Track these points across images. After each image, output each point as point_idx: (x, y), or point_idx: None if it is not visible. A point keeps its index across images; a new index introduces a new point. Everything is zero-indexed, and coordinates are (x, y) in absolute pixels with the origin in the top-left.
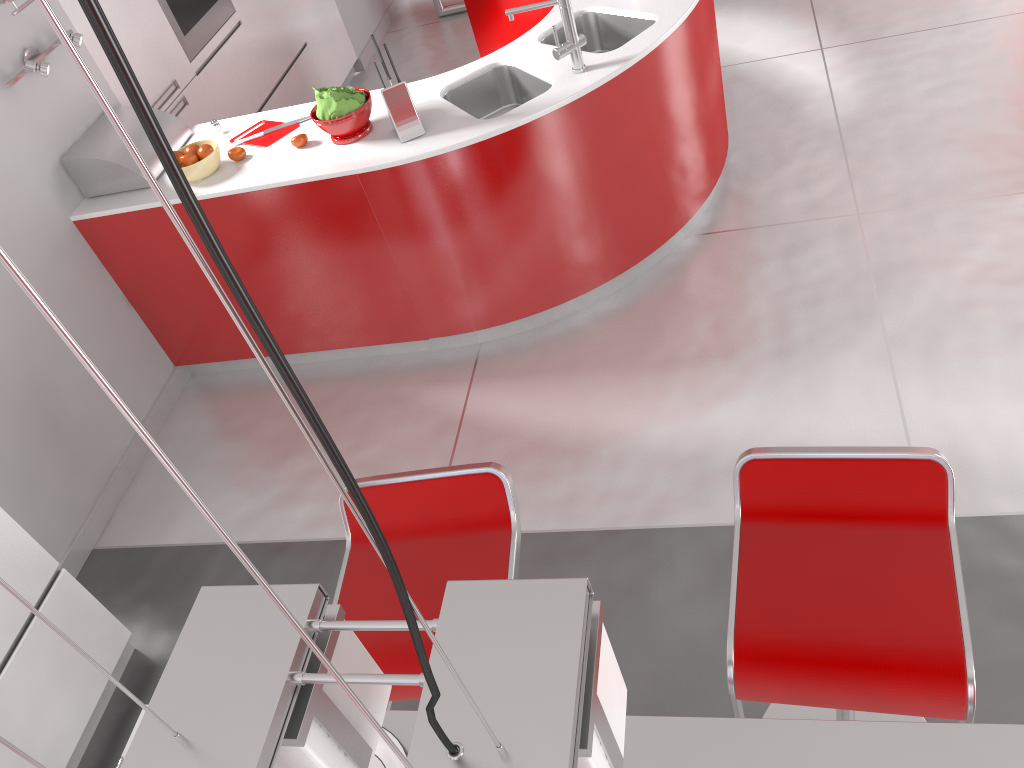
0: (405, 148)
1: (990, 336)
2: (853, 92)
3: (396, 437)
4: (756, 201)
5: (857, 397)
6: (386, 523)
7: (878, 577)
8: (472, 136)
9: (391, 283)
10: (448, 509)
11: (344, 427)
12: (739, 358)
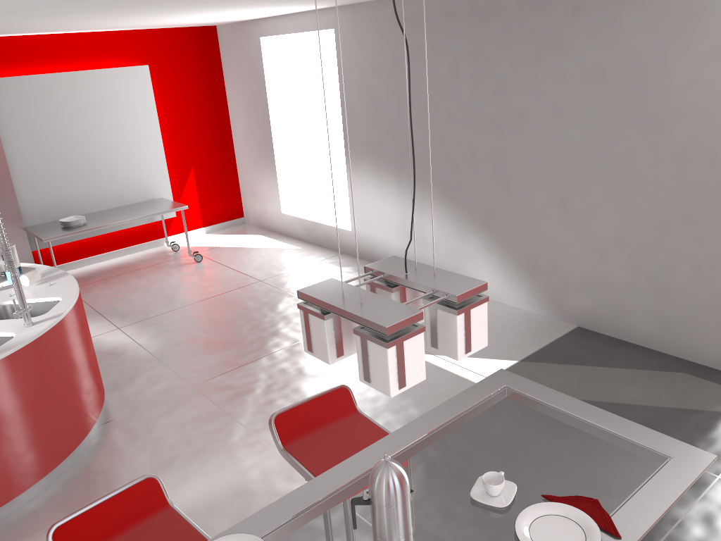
0: None
1: None
2: (151, 341)
3: None
4: (131, 397)
5: (250, 453)
6: None
7: (350, 435)
8: None
9: None
10: (128, 512)
11: None
12: (176, 464)
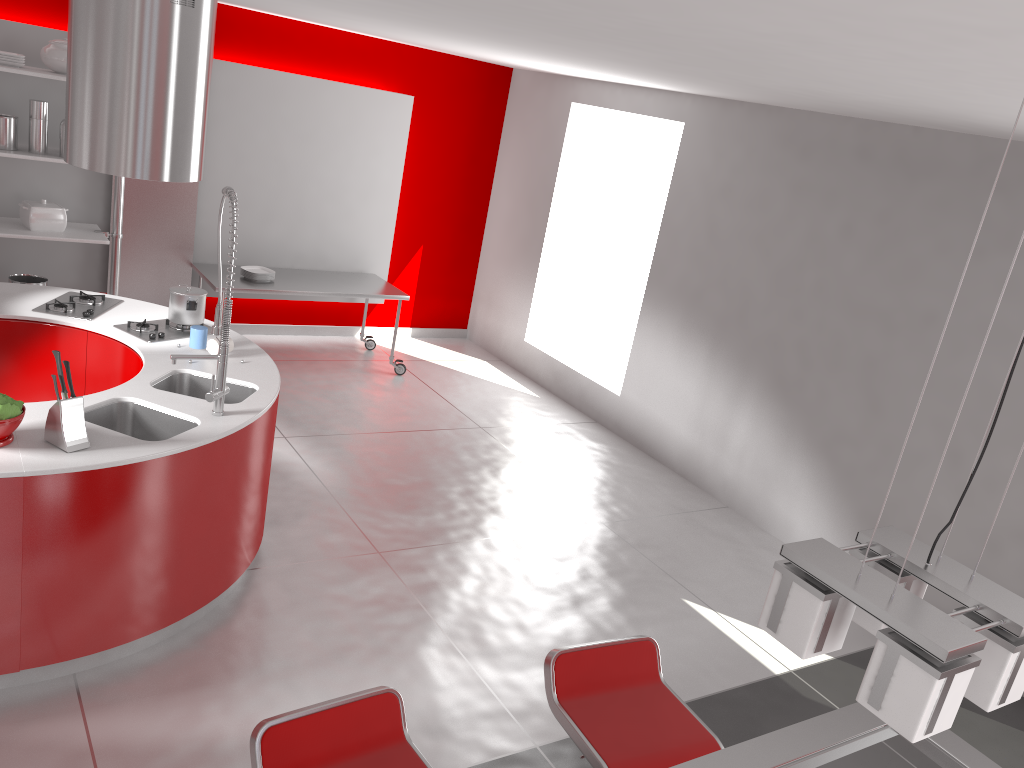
0: (76, 457)
1: (508, 627)
2: (327, 469)
3: None
4: (294, 542)
5: (450, 675)
6: (299, 757)
7: (651, 713)
8: (150, 452)
9: (4, 601)
10: (355, 732)
11: None
12: (348, 659)
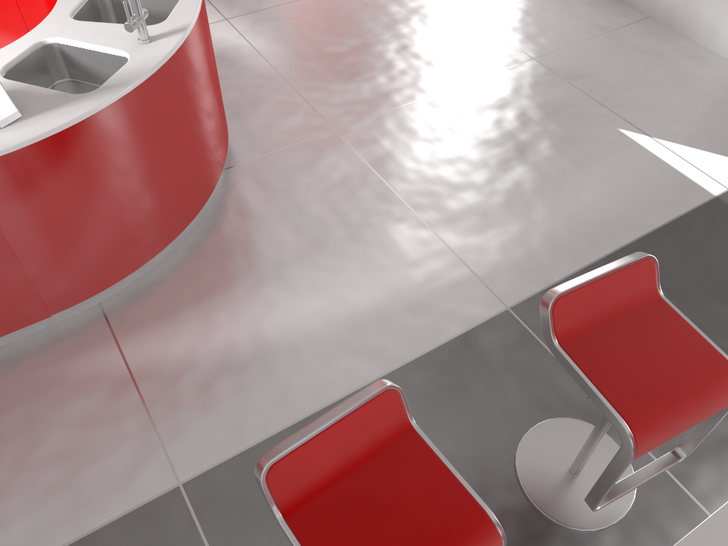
0: (10, 133)
1: (463, 189)
2: (271, 48)
3: (73, 417)
4: (258, 134)
5: (420, 249)
6: (309, 479)
7: (657, 341)
8: (84, 110)
9: (8, 273)
10: (360, 437)
11: (2, 432)
12: (328, 247)
